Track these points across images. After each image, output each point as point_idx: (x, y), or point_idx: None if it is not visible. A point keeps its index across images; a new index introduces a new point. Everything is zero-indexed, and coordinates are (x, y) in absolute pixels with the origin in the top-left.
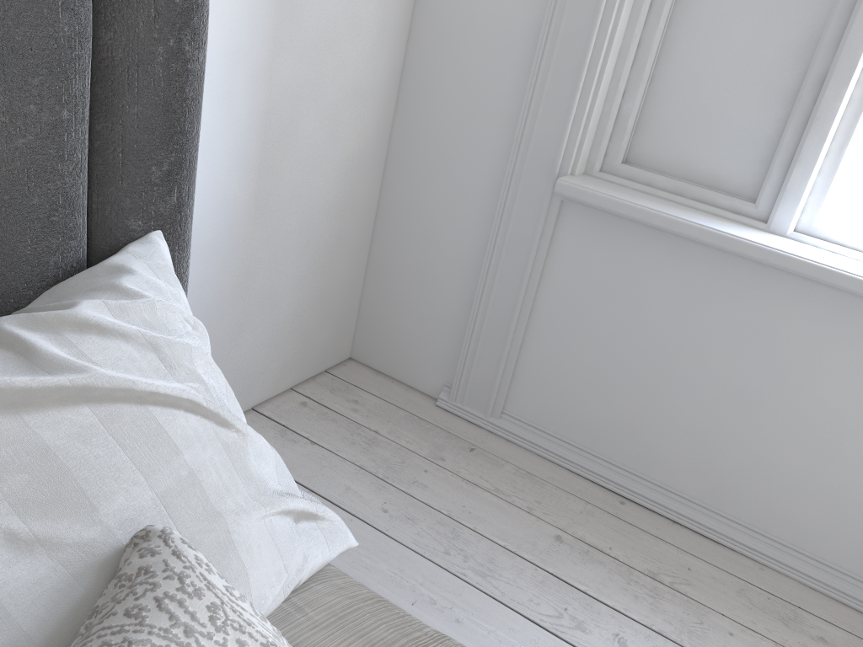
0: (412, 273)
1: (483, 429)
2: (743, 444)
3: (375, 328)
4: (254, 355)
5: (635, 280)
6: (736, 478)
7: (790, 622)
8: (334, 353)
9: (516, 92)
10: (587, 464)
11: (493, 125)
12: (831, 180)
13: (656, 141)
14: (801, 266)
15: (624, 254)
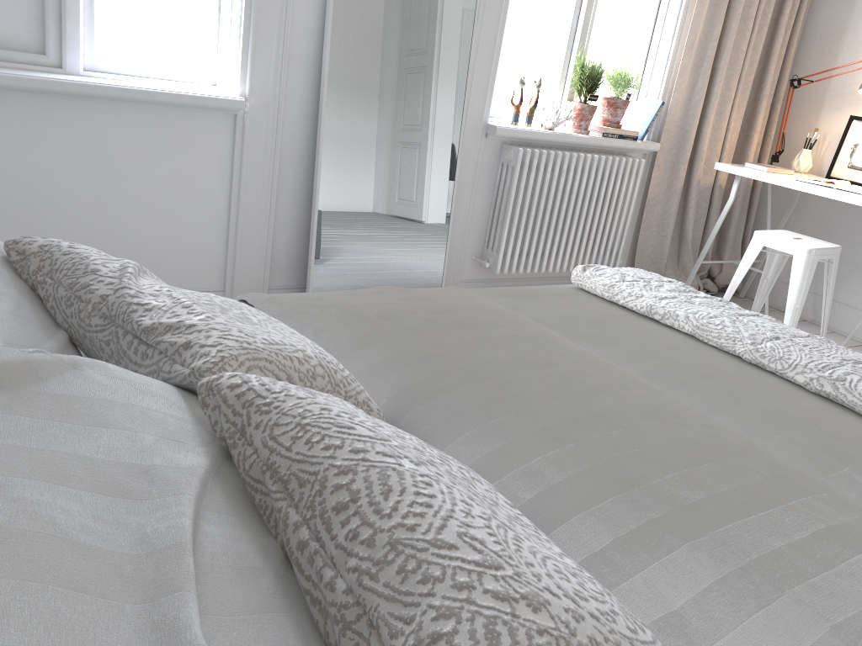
0: None
1: None
2: (116, 236)
3: None
4: None
5: None
6: None
7: None
8: None
9: None
10: None
11: None
12: (93, 28)
13: None
14: (108, 90)
15: None
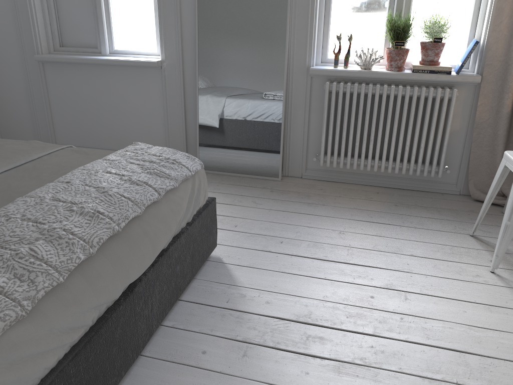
0: (10, 105)
1: None
2: (121, 124)
3: (7, 130)
4: None
5: (72, 82)
6: (124, 137)
7: None
8: None
9: (16, 31)
10: None
11: (14, 44)
12: (111, 35)
13: (68, 37)
14: (102, 61)
15: (66, 75)
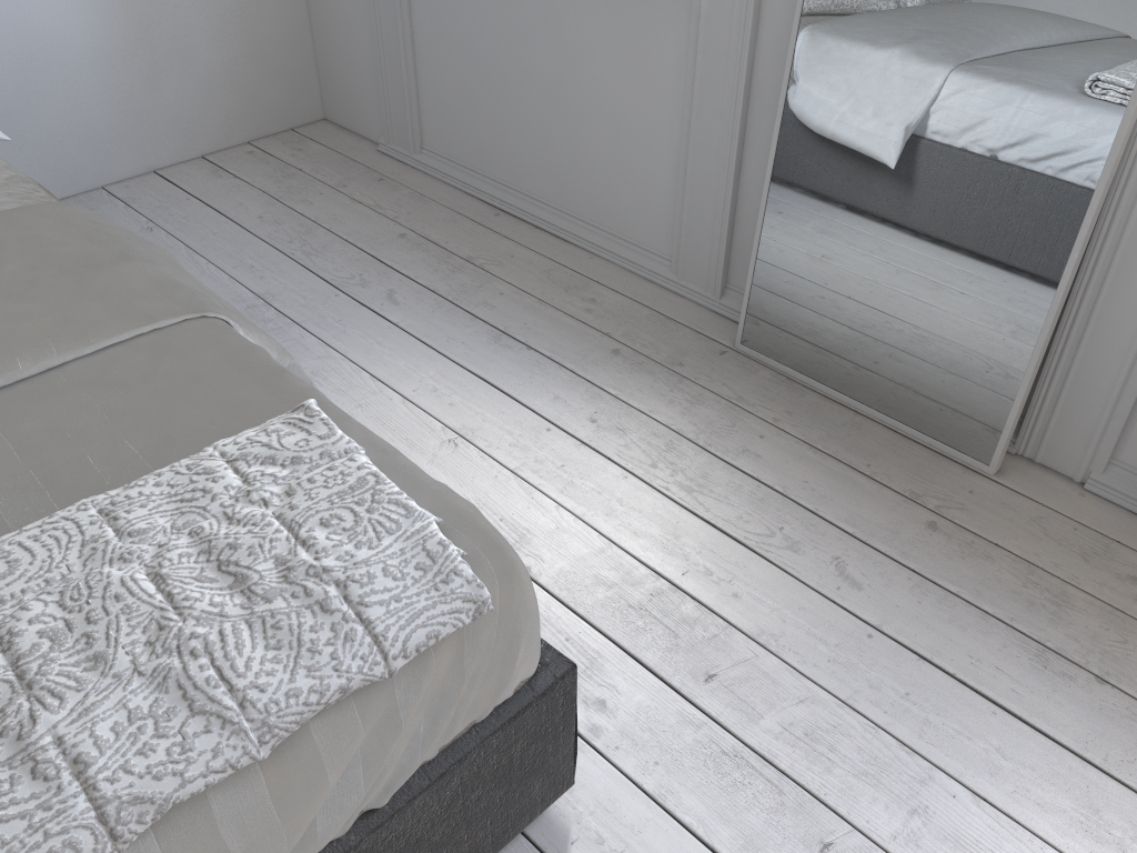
0: (337, 19)
1: (408, 166)
2: (566, 137)
3: (331, 84)
4: (185, 105)
5: None
6: (570, 174)
7: (573, 290)
8: (297, 112)
9: None
10: (479, 185)
11: None
12: None
13: None
14: None
15: None
